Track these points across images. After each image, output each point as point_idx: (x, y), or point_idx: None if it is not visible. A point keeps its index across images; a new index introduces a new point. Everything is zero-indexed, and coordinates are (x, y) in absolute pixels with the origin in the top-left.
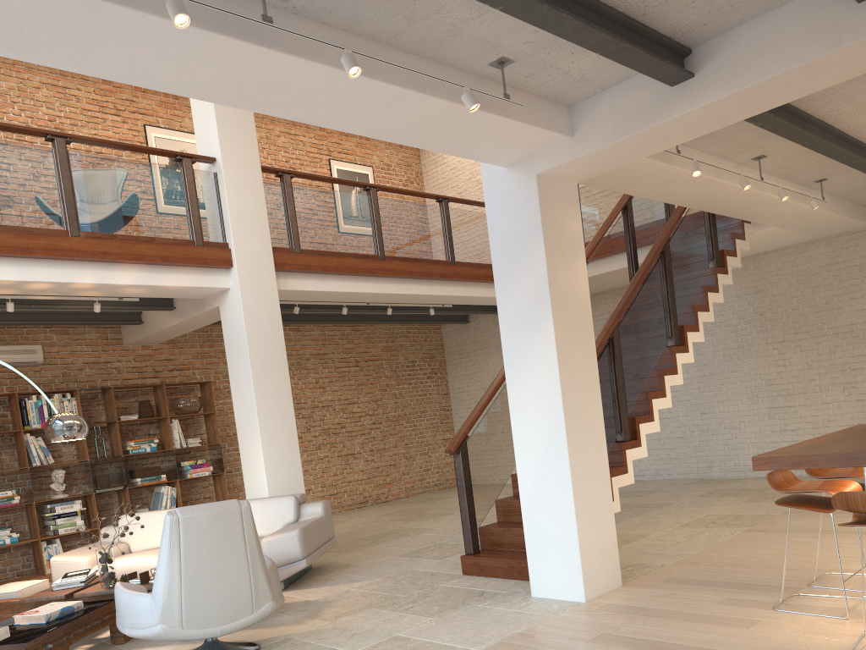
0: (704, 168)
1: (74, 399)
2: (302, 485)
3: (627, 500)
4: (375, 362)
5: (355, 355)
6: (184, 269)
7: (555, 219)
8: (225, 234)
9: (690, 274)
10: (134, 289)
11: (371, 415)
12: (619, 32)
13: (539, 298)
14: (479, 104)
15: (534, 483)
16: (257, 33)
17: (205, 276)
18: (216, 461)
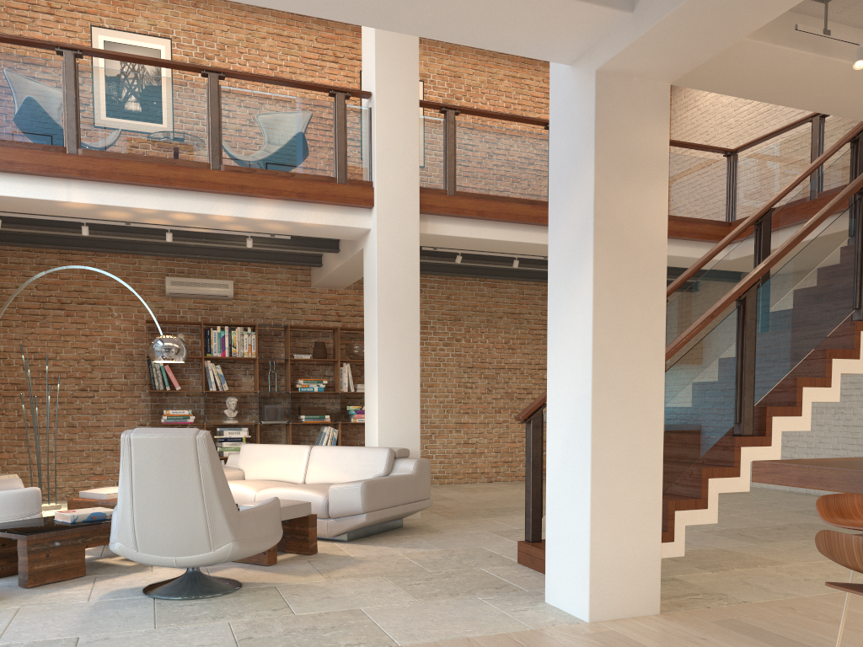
0: None
1: (254, 333)
2: (417, 441)
3: (820, 520)
4: None
5: None
6: (323, 207)
7: (619, 130)
8: (371, 172)
9: None
10: (273, 224)
11: None
12: None
13: (584, 232)
14: None
15: (559, 465)
16: None
17: (345, 215)
18: None
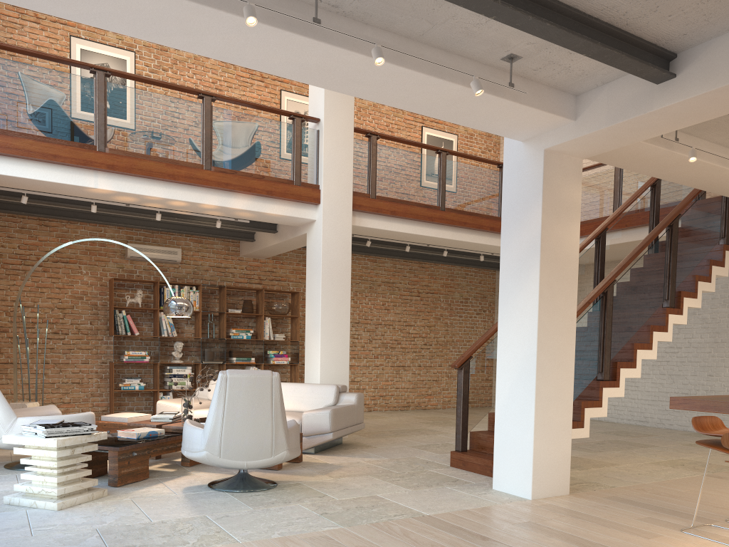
0: (709, 155)
1: (198, 291)
2: (347, 379)
3: (621, 438)
4: (434, 295)
5: (418, 287)
6: (283, 202)
7: (555, 187)
8: (318, 178)
9: (697, 248)
10: (244, 213)
11: (424, 337)
12: (604, 38)
13: (532, 249)
14: (483, 90)
15: (507, 398)
16: (313, 30)
17: (298, 209)
18: (294, 354)
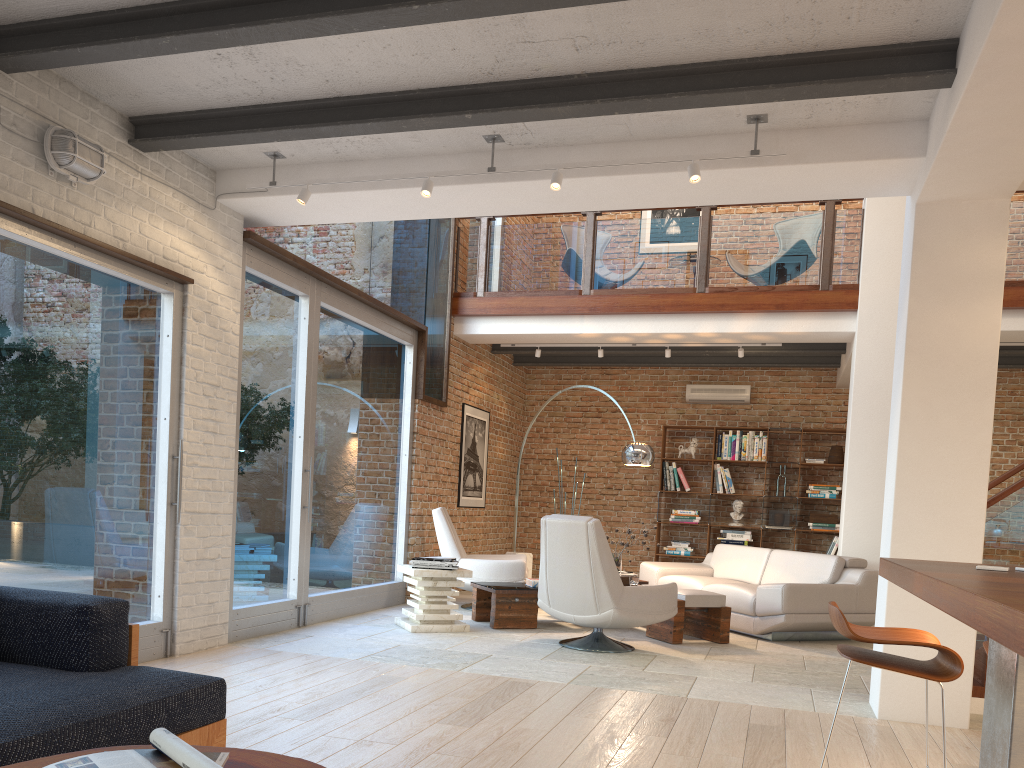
0: None
1: (765, 437)
2: None
3: None
4: None
5: None
6: (804, 315)
7: (941, 253)
8: (859, 274)
9: None
10: (755, 335)
11: None
12: (796, 72)
13: (902, 351)
14: (697, 174)
15: None
16: (511, 173)
17: (827, 320)
18: None
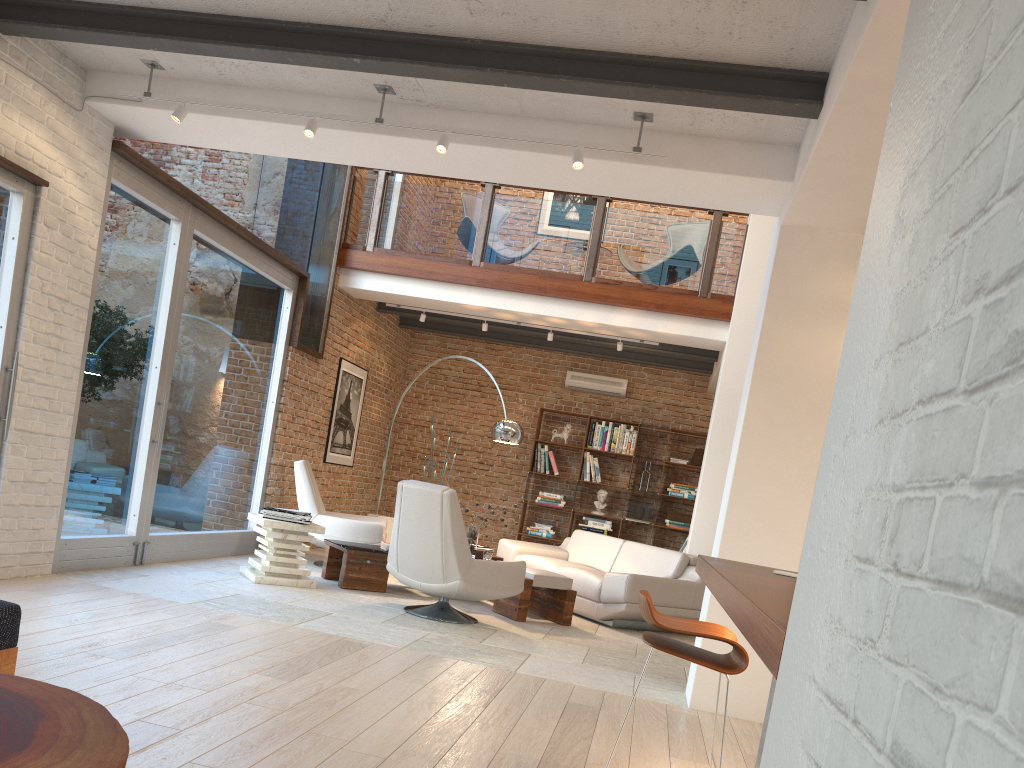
0: None
1: (636, 432)
2: None
3: None
4: None
5: None
6: (681, 318)
7: (797, 276)
8: (736, 286)
9: None
10: (634, 331)
11: None
12: (679, 77)
13: (752, 364)
14: (580, 162)
15: None
16: (400, 128)
17: (702, 327)
18: None
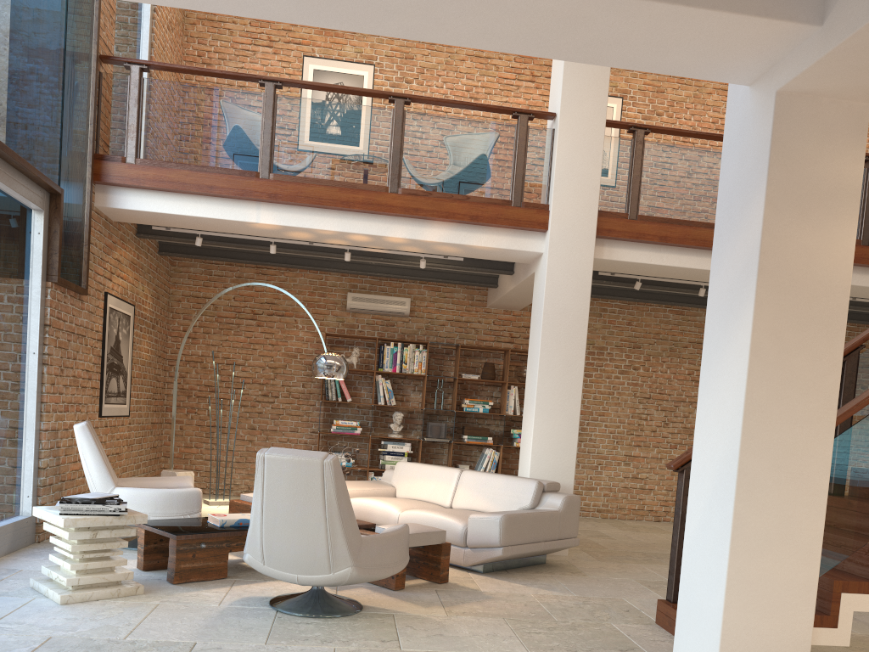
0: None
1: (425, 351)
2: (571, 474)
3: None
4: None
5: None
6: (496, 230)
7: (800, 158)
8: (548, 194)
9: None
10: (445, 247)
11: None
12: None
13: (747, 272)
14: None
15: (698, 528)
16: None
17: (517, 238)
18: None
